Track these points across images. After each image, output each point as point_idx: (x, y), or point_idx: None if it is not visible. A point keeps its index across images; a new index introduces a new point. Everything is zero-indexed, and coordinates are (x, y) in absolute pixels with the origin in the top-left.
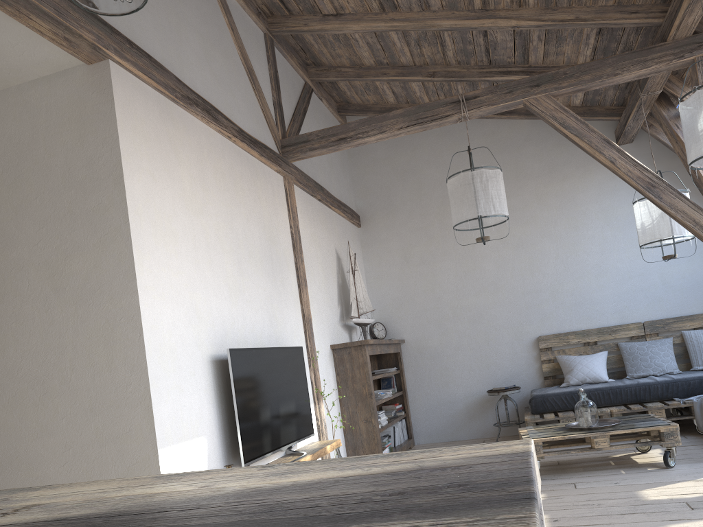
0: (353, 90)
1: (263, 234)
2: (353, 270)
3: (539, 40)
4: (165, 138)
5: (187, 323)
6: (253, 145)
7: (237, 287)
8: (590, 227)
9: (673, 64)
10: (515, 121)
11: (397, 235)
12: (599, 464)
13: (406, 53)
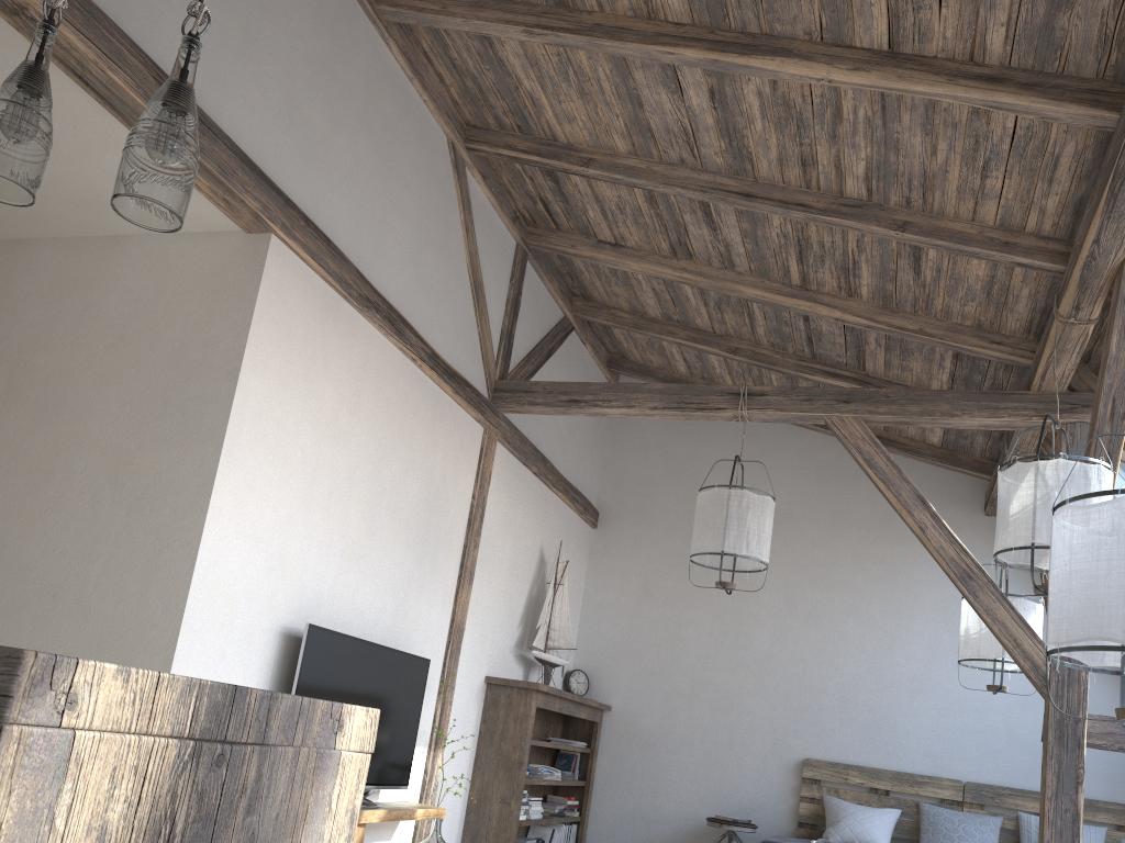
0: (631, 343)
1: (425, 494)
2: (557, 583)
3: (877, 345)
4: (317, 340)
5: (263, 573)
6: (448, 378)
7: (358, 550)
8: (920, 620)
9: (1034, 423)
10: None
11: (643, 554)
12: None
13: (702, 315)
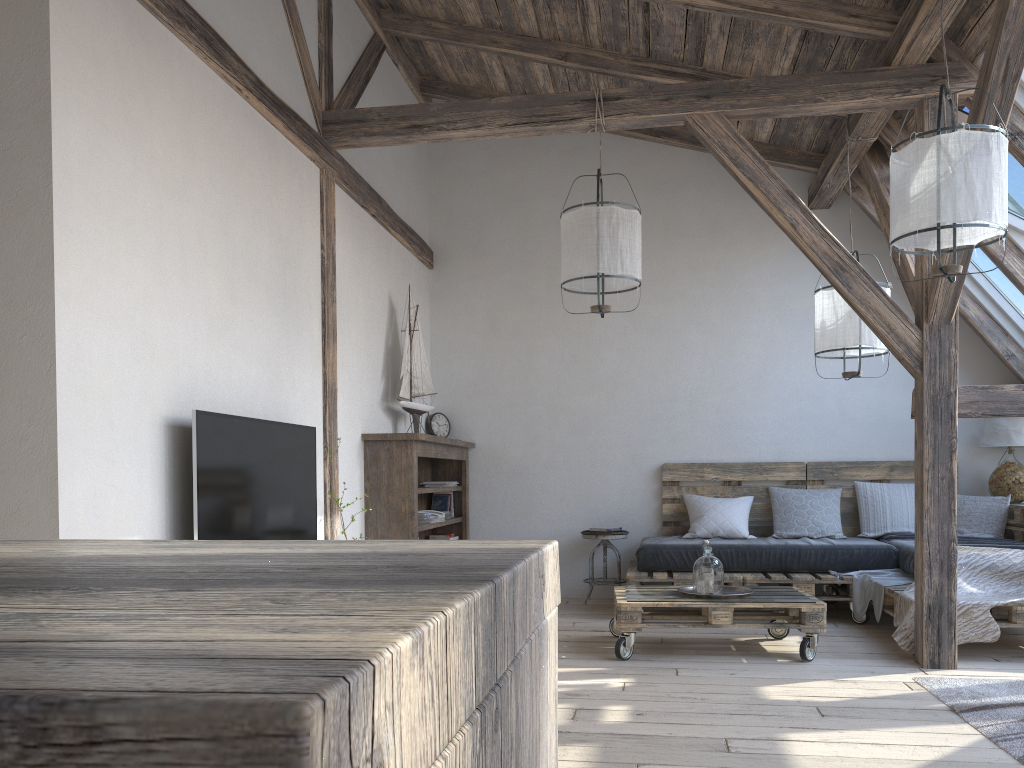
0: (446, 60)
1: (277, 249)
2: (412, 330)
3: (720, 33)
4: (131, 68)
5: (132, 361)
6: (277, 111)
7: (224, 321)
8: (756, 319)
9: (895, 101)
10: (675, 149)
11: (484, 289)
12: (716, 648)
13: (529, 17)
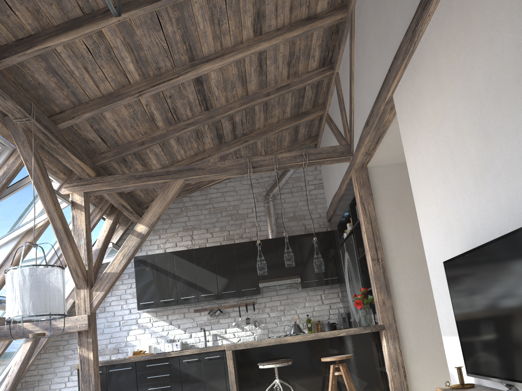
0: None
1: None
2: None
3: None
4: (415, 96)
5: (445, 241)
6: None
7: (484, 165)
8: None
9: None
10: None
11: None
12: None
13: None
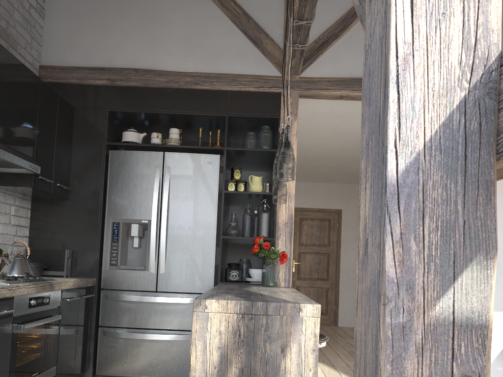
0: None
1: None
2: None
3: None
4: None
5: None
6: None
7: None
8: None
9: None
10: None
11: None
12: None
13: None
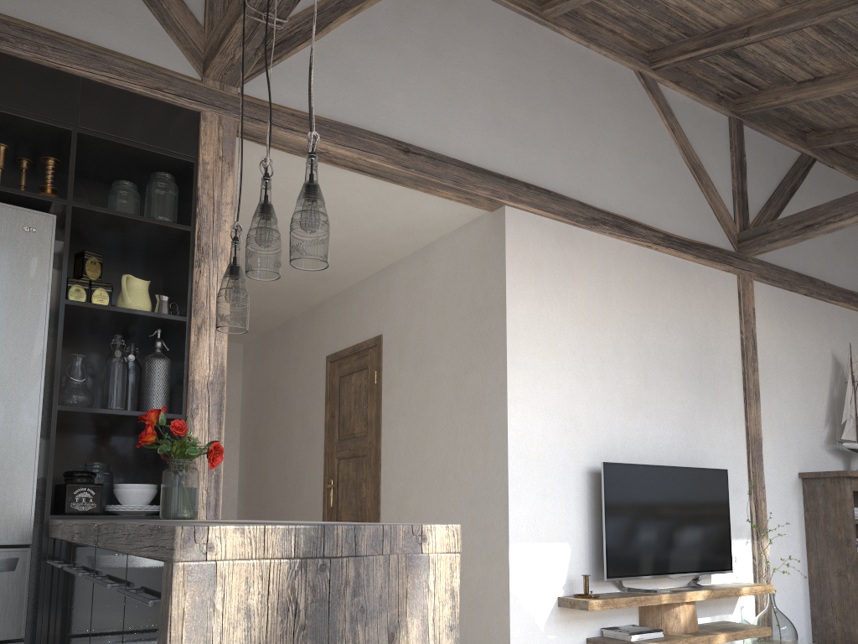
0: None
1: (690, 343)
2: (856, 381)
3: None
4: (560, 263)
5: (561, 434)
6: (685, 249)
7: (638, 400)
8: None
9: None
10: None
11: None
12: None
13: None
